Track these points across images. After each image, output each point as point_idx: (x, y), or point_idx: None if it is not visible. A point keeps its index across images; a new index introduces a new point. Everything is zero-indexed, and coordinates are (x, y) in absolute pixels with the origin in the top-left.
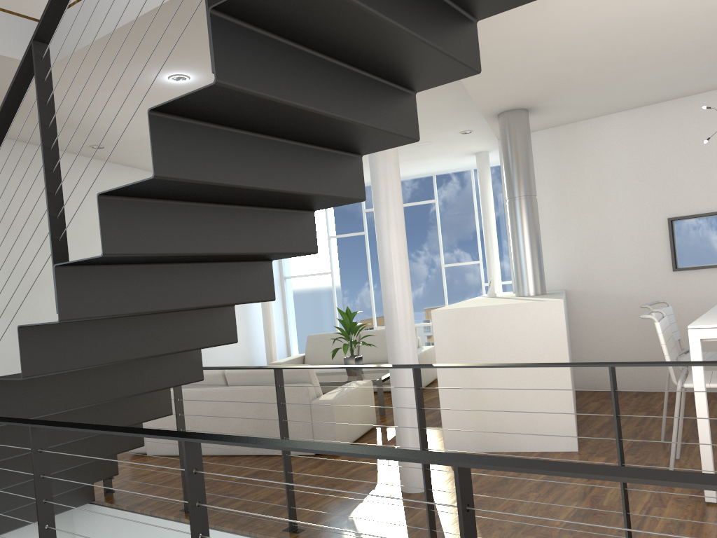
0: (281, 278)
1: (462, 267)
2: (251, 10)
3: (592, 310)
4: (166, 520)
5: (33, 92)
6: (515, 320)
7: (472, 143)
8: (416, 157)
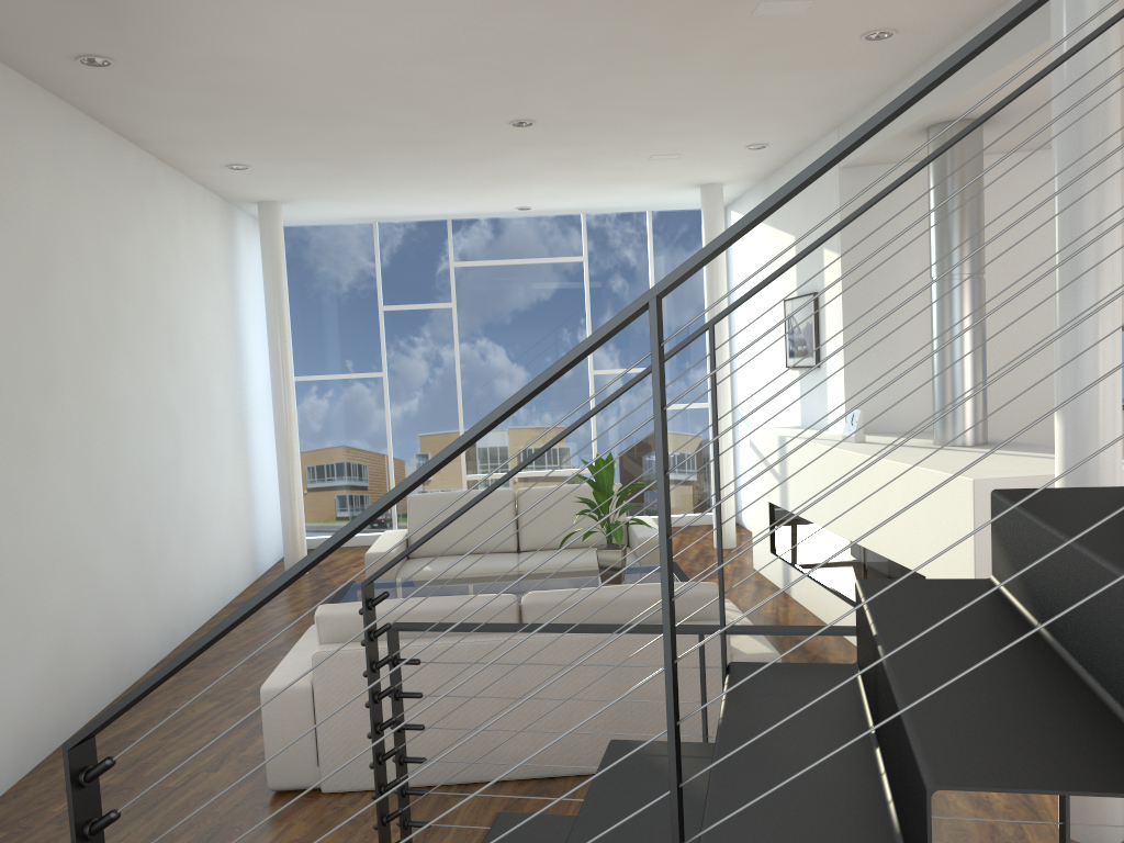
0: None
1: (624, 376)
2: None
3: None
4: None
5: None
6: None
7: (728, 168)
8: (616, 178)
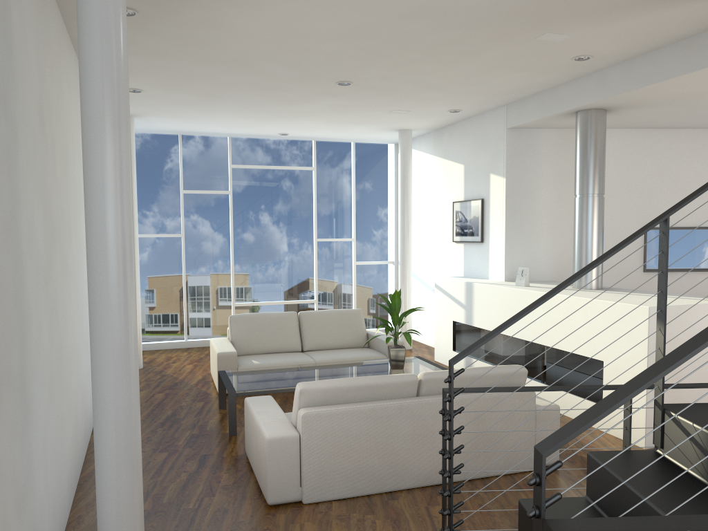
0: None
1: (335, 243)
2: None
3: None
4: None
5: None
6: None
7: (425, 121)
8: (357, 121)
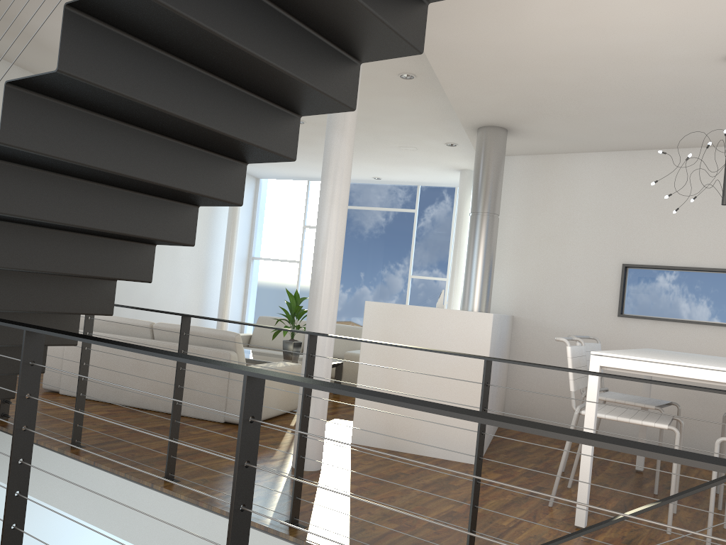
0: (249, 257)
1: (428, 281)
2: None
3: (535, 341)
4: (50, 451)
5: (14, 4)
6: (444, 325)
7: (458, 159)
8: (401, 161)
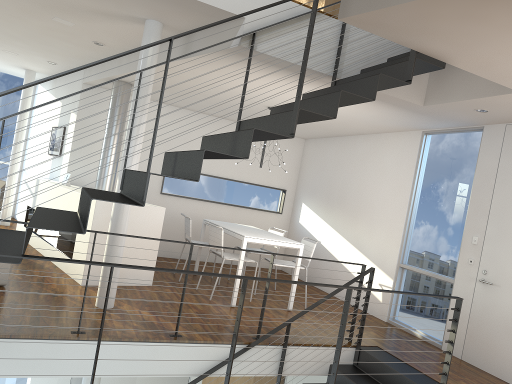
0: None
1: None
2: (302, 112)
3: None
4: None
5: None
6: (141, 214)
7: (39, 66)
8: None
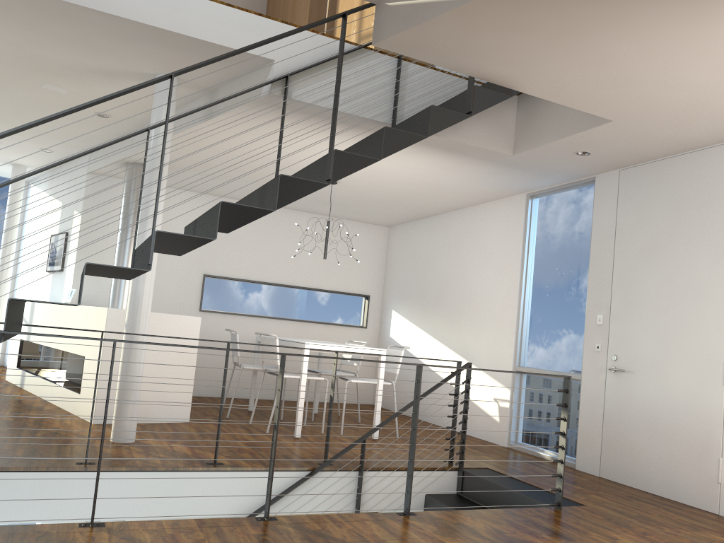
0: None
1: None
2: (340, 155)
3: None
4: None
5: None
6: (169, 326)
7: (30, 158)
8: None
